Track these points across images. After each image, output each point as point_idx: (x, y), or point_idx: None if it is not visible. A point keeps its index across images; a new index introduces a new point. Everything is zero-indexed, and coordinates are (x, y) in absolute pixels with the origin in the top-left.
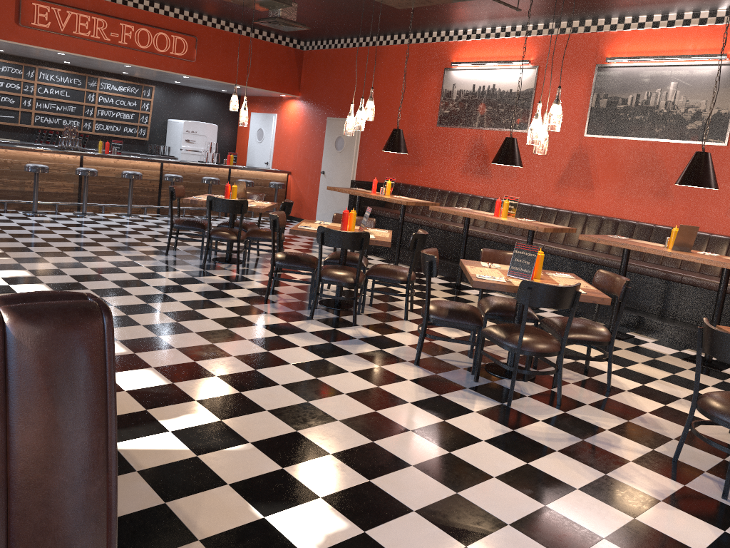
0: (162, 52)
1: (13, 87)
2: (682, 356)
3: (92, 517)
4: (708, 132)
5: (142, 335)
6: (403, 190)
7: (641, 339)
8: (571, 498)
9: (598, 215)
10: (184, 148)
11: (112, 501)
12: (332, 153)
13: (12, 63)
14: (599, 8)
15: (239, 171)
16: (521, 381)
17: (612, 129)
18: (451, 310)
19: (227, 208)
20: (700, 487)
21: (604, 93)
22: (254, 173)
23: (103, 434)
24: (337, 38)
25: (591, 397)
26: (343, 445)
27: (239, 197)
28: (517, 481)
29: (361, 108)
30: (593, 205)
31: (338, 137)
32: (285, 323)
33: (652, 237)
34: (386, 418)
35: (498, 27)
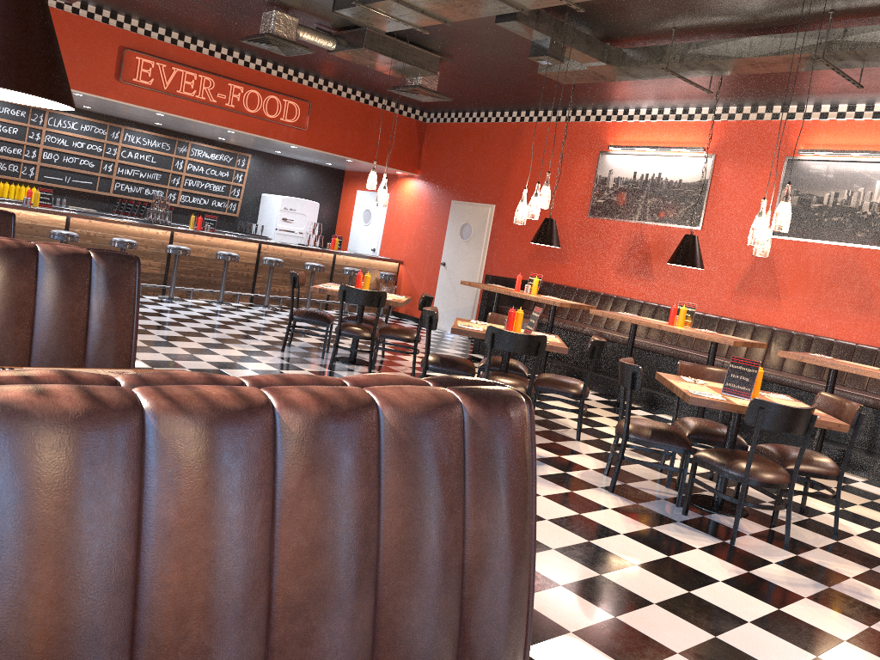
0: (272, 118)
1: (95, 149)
2: None
3: (520, 610)
4: None
5: None
6: (545, 289)
7: (848, 477)
8: (842, 650)
9: (787, 330)
10: (280, 228)
11: (531, 596)
12: (456, 242)
13: (96, 122)
14: (794, 93)
15: (345, 258)
16: (734, 517)
17: (803, 231)
18: (654, 430)
19: (363, 300)
20: None
21: (794, 190)
22: (362, 260)
23: (529, 525)
24: (469, 110)
25: (819, 539)
26: (571, 577)
27: (370, 288)
28: (775, 628)
29: (536, 194)
30: (779, 317)
31: (465, 224)
32: None
33: (854, 358)
34: (603, 549)
35: (667, 108)
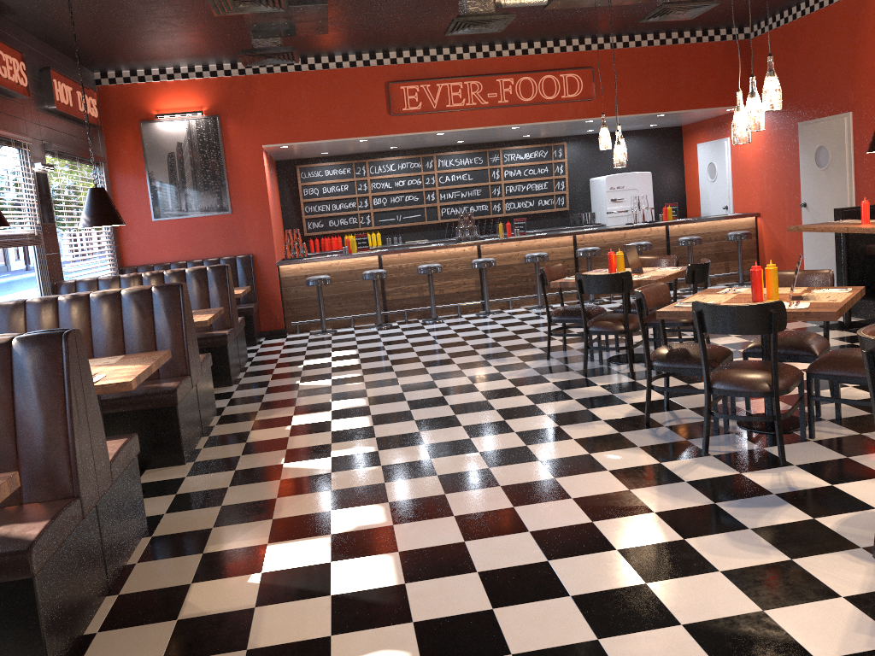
0: (552, 99)
1: (415, 183)
2: None
3: None
4: None
5: (425, 493)
6: None
7: None
8: None
9: None
10: (611, 211)
11: None
12: (813, 174)
13: (409, 158)
14: None
15: (681, 226)
16: None
17: None
18: None
19: (602, 287)
20: None
21: None
22: (703, 224)
23: None
24: (793, 4)
25: None
26: None
27: (632, 267)
28: None
29: (751, 94)
30: None
31: (819, 147)
32: (654, 465)
33: None
34: None
35: None
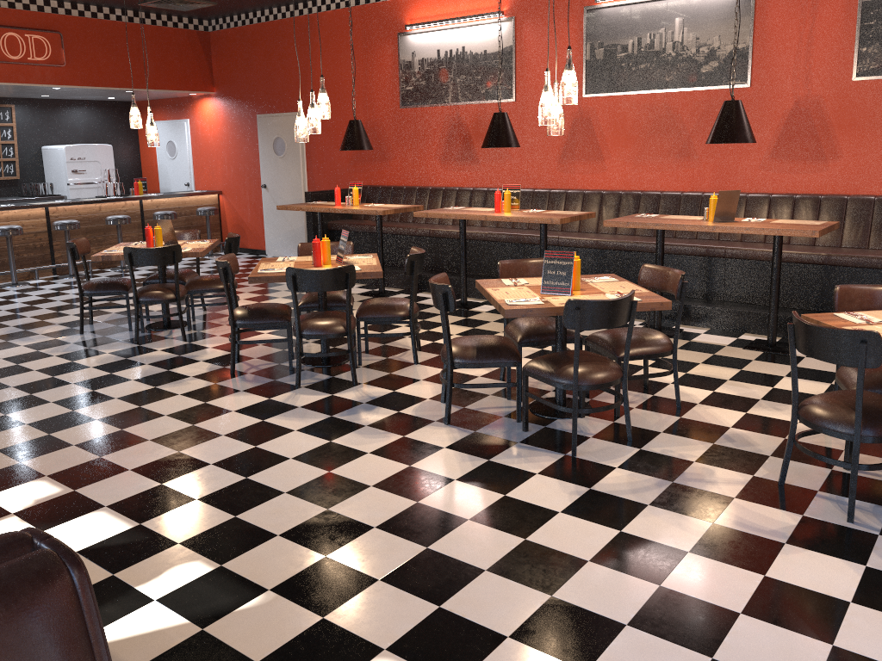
0: (17, 59)
1: None
2: (742, 344)
3: None
4: (735, 75)
5: (79, 460)
6: (372, 194)
7: (691, 331)
8: (686, 567)
9: (615, 191)
10: (73, 182)
11: None
12: (272, 160)
13: None
14: None
15: (154, 201)
16: (577, 418)
17: (614, 84)
18: (480, 349)
19: (155, 260)
20: (820, 513)
21: (598, 42)
22: (174, 200)
23: None
24: (251, 10)
25: (662, 421)
26: (392, 562)
27: (167, 240)
28: (617, 560)
29: (312, 105)
30: (606, 179)
31: (276, 138)
32: (267, 401)
33: (682, 207)
34: (433, 509)
35: None
